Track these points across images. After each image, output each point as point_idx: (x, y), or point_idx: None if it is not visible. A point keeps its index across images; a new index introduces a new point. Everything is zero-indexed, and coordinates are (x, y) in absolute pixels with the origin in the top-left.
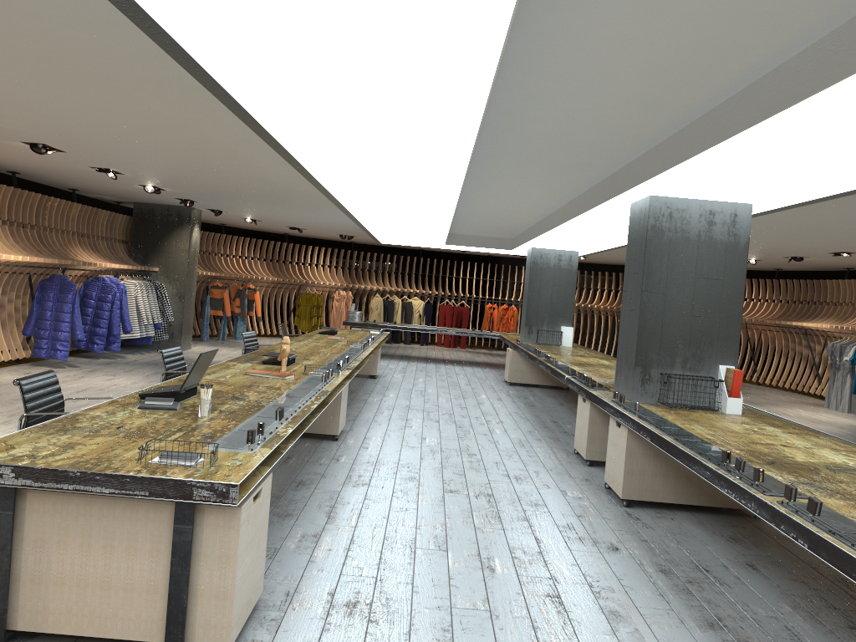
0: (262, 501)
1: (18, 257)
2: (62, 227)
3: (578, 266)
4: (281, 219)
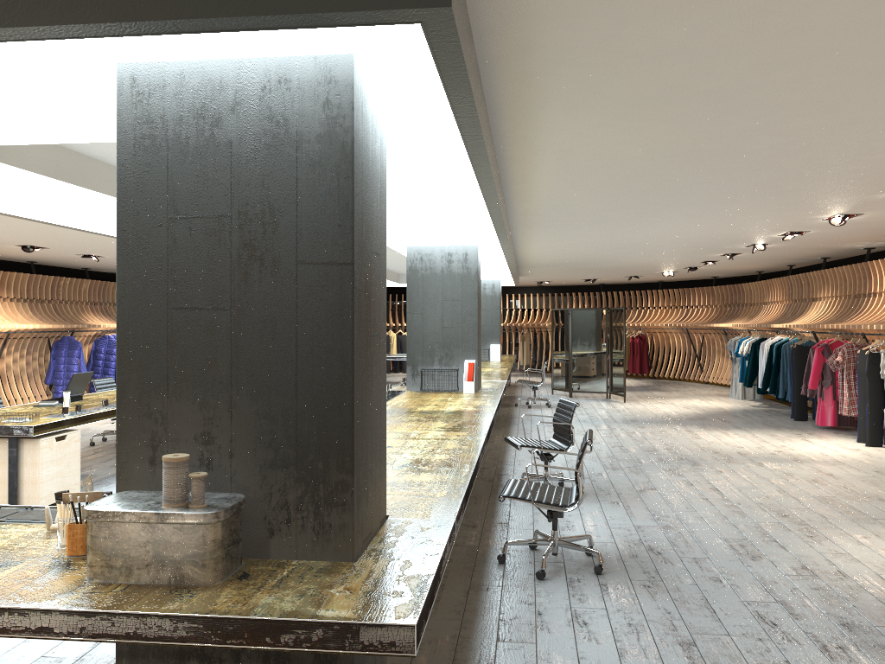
0: (69, 442)
1: (30, 325)
2: (75, 299)
3: (560, 289)
4: None
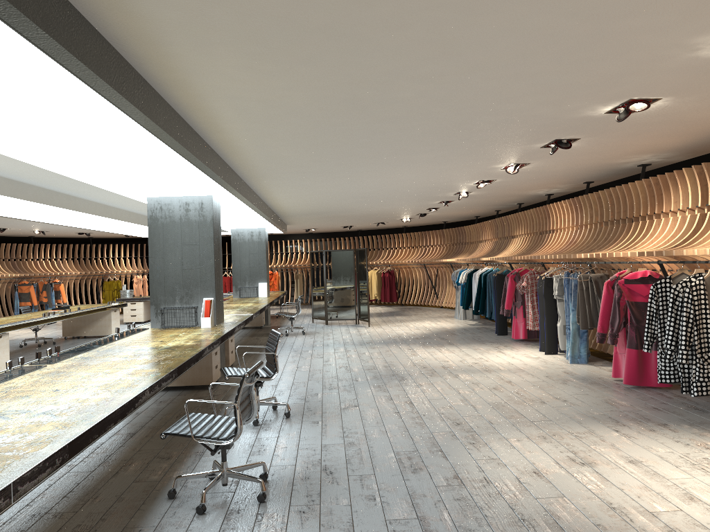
0: None
1: None
2: None
3: (328, 235)
4: (57, 228)
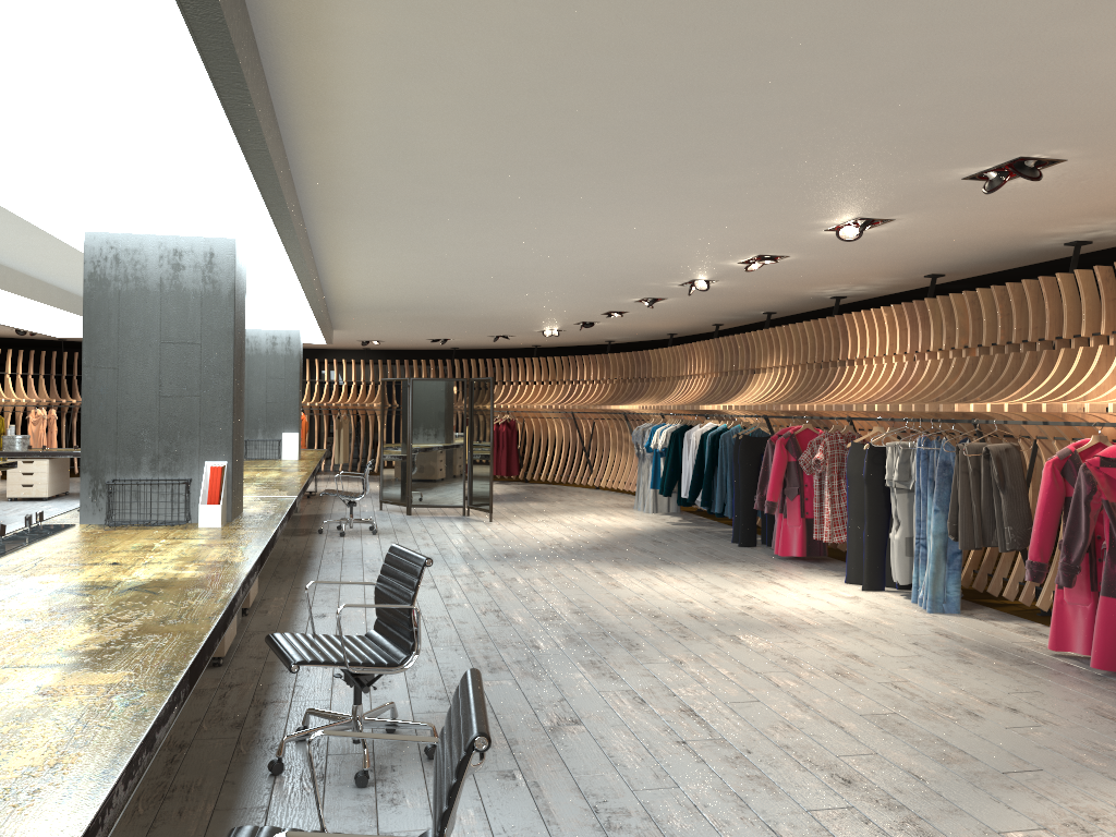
0: None
1: None
2: None
3: (396, 354)
4: None
